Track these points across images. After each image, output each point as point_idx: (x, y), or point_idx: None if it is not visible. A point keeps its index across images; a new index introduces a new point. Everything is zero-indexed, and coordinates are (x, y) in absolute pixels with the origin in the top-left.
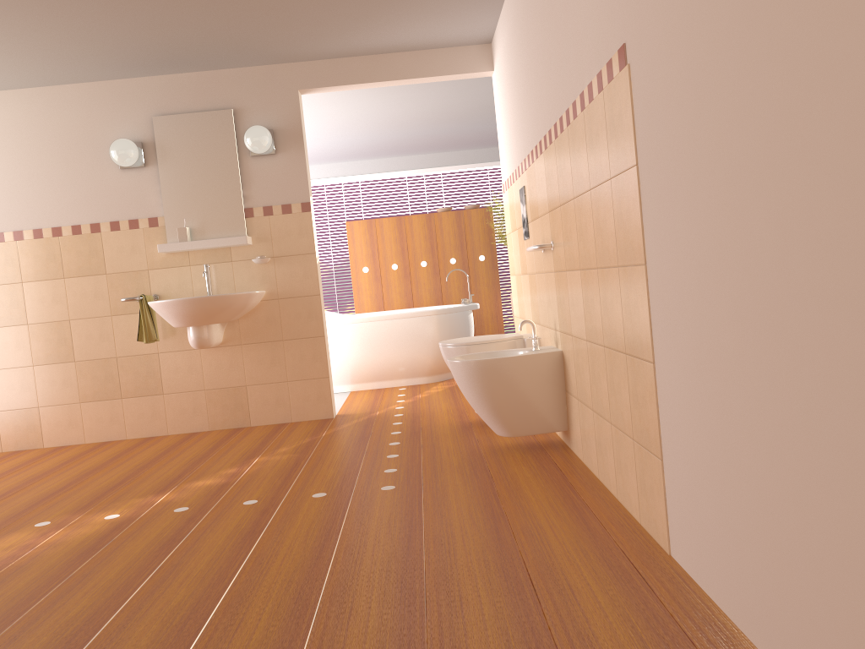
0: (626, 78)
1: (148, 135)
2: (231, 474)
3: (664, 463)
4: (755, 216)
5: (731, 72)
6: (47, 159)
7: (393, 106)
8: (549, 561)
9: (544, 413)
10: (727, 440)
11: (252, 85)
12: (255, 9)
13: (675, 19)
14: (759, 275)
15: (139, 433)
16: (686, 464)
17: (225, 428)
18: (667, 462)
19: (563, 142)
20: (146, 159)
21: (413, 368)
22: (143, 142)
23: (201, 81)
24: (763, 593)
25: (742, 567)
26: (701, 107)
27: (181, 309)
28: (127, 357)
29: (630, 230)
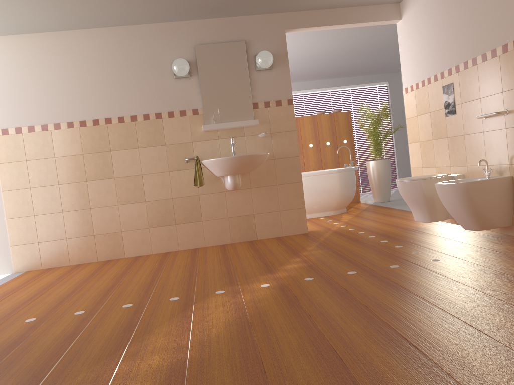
0: None
1: (191, 57)
2: (301, 261)
3: None
4: None
5: None
6: (127, 72)
7: (306, 47)
8: None
9: (501, 215)
10: None
11: (257, 26)
12: None
13: None
14: None
15: (187, 246)
16: None
17: (241, 241)
18: None
19: None
20: (190, 72)
21: (326, 206)
22: (188, 61)
23: (225, 23)
24: None
25: None
26: None
27: (231, 163)
28: (179, 197)
29: None
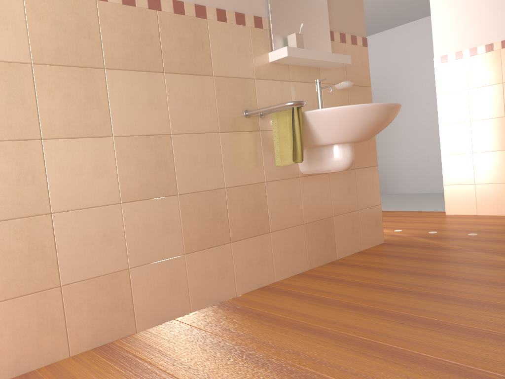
0: None
1: None
2: None
3: None
4: None
5: None
6: None
7: None
8: None
9: None
10: None
11: None
12: None
13: None
14: None
15: (249, 286)
16: None
17: (319, 264)
18: None
19: None
20: None
21: None
22: None
23: None
24: None
25: None
26: None
27: (378, 117)
28: (236, 187)
29: None
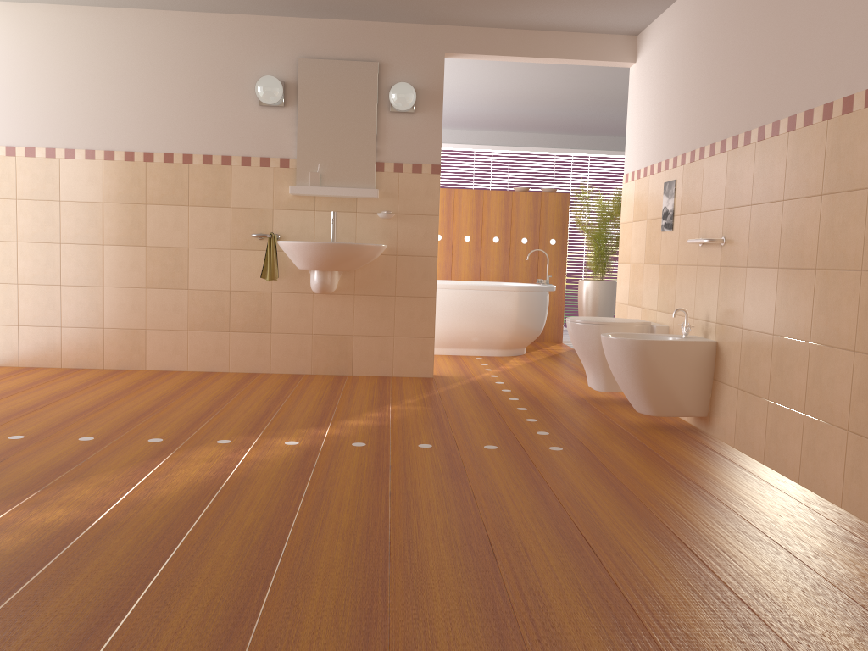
0: None
1: (291, 76)
2: (377, 418)
3: None
4: None
5: None
6: (188, 85)
7: (502, 81)
8: (781, 530)
9: (690, 398)
10: None
11: (401, 42)
12: None
13: None
14: None
15: (242, 368)
16: None
17: (327, 373)
18: None
19: (776, 146)
20: (286, 99)
21: (490, 340)
22: (285, 82)
23: (351, 30)
24: None
25: None
26: None
27: (316, 252)
28: (241, 292)
29: None
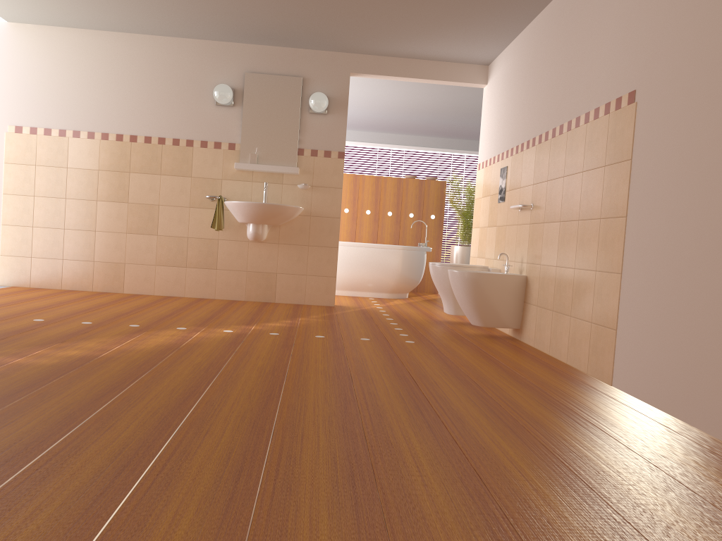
0: (632, 109)
1: (239, 85)
2: (289, 323)
3: (617, 332)
4: (718, 191)
5: (716, 118)
6: (164, 88)
7: (395, 95)
8: (540, 380)
9: (507, 314)
10: (674, 309)
11: (319, 64)
12: (351, 15)
13: (680, 84)
14: (715, 220)
15: (194, 294)
16: (637, 328)
17: (257, 300)
18: (620, 331)
19: (561, 140)
20: (235, 101)
21: (380, 286)
22: (234, 89)
23: (283, 54)
24: (685, 386)
25: (672, 376)
26: (691, 133)
27: (252, 210)
28: (196, 238)
29: (617, 197)
